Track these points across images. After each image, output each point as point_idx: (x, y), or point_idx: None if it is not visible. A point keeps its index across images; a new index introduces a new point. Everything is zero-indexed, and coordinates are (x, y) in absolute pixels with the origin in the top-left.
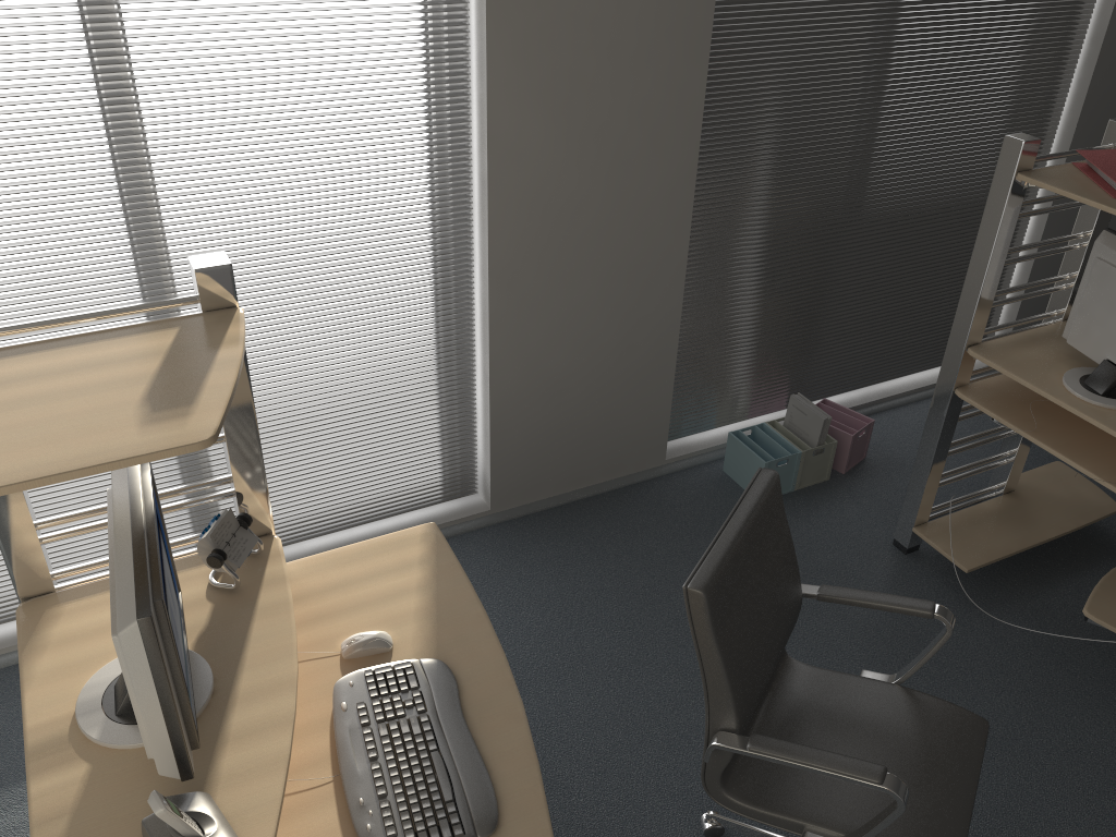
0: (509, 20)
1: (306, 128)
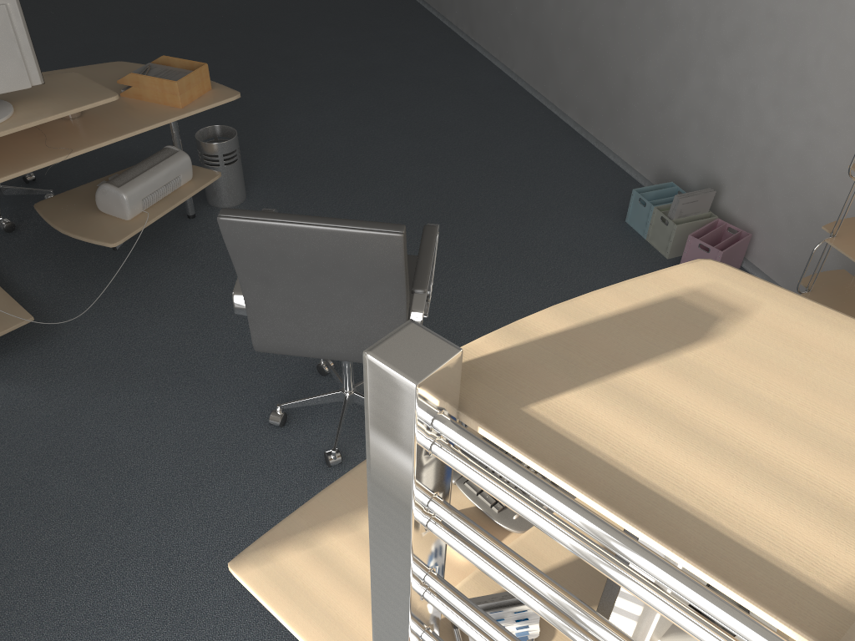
0: None
1: None
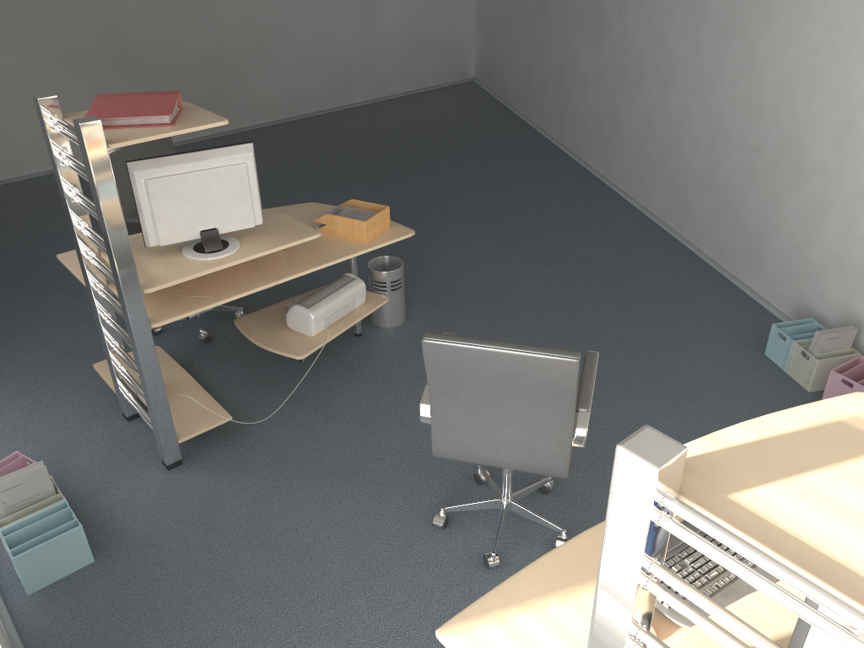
0: None
1: None
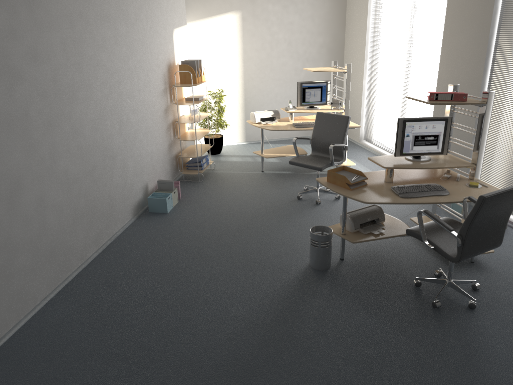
0: (445, 47)
1: (419, 64)
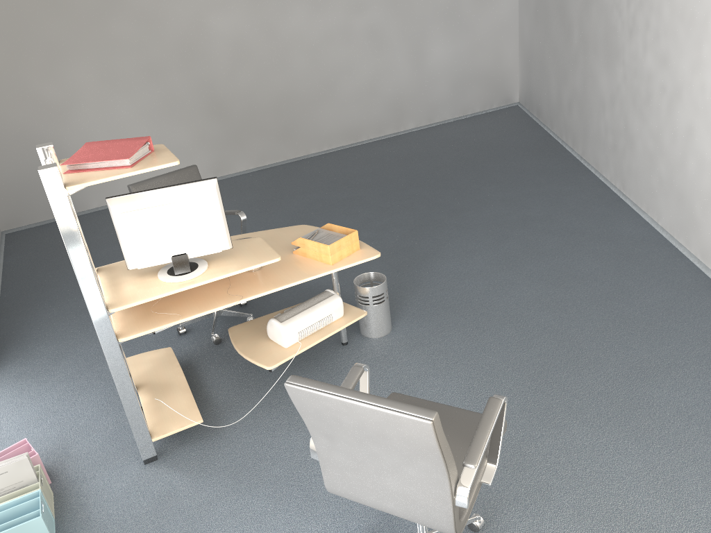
0: None
1: None
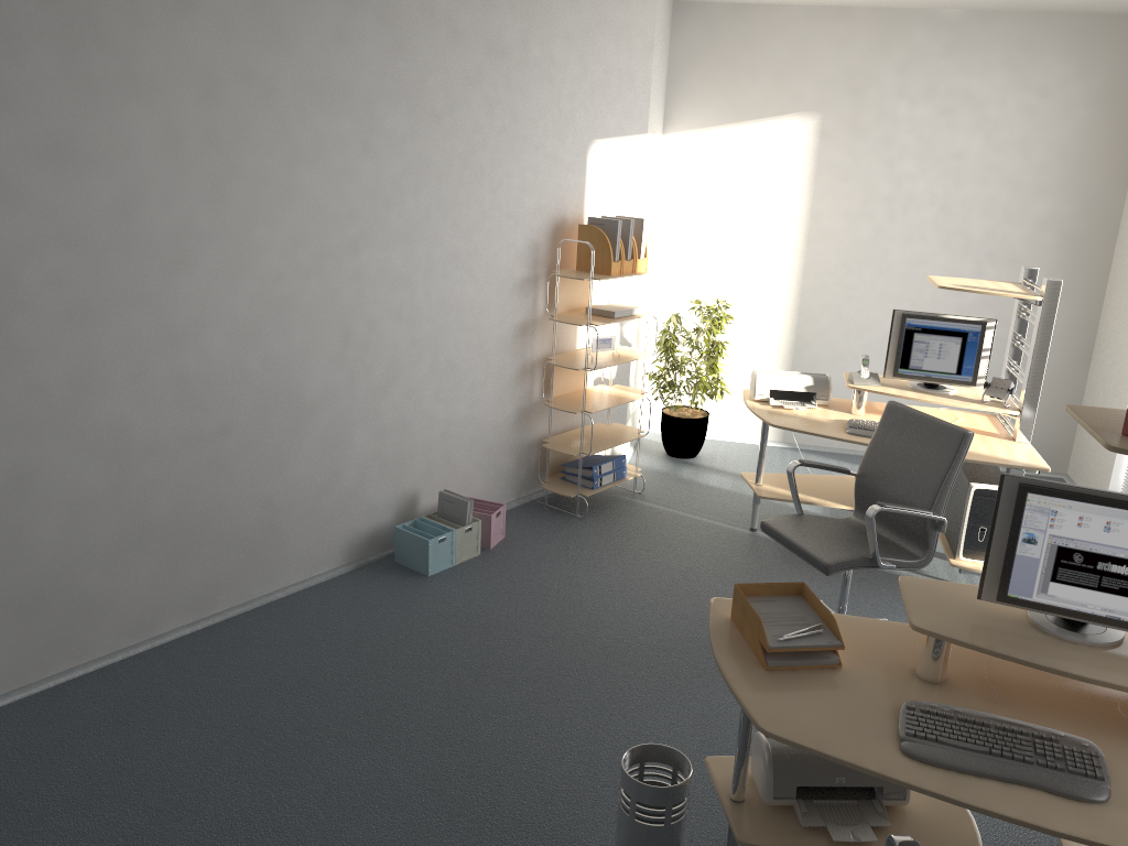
0: None
1: None
